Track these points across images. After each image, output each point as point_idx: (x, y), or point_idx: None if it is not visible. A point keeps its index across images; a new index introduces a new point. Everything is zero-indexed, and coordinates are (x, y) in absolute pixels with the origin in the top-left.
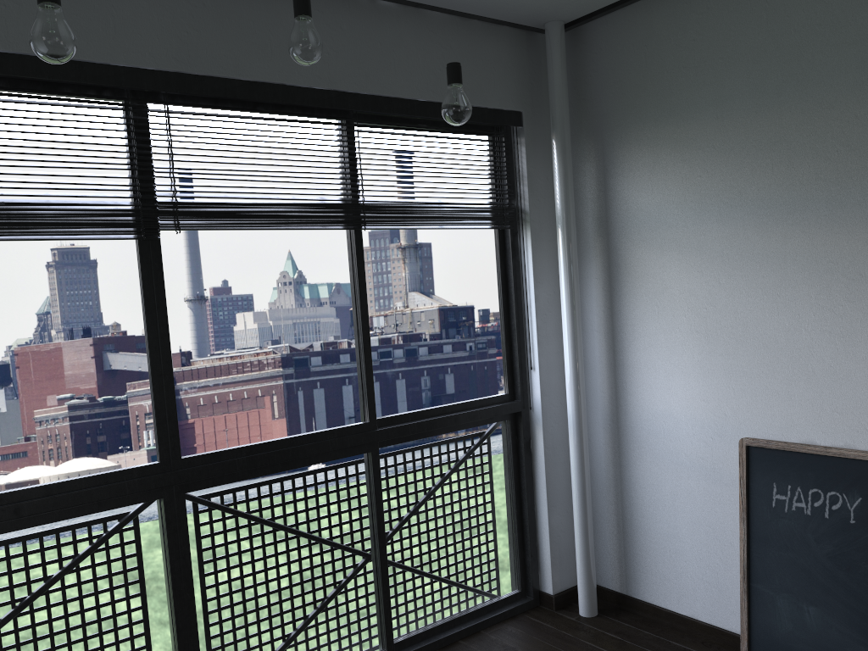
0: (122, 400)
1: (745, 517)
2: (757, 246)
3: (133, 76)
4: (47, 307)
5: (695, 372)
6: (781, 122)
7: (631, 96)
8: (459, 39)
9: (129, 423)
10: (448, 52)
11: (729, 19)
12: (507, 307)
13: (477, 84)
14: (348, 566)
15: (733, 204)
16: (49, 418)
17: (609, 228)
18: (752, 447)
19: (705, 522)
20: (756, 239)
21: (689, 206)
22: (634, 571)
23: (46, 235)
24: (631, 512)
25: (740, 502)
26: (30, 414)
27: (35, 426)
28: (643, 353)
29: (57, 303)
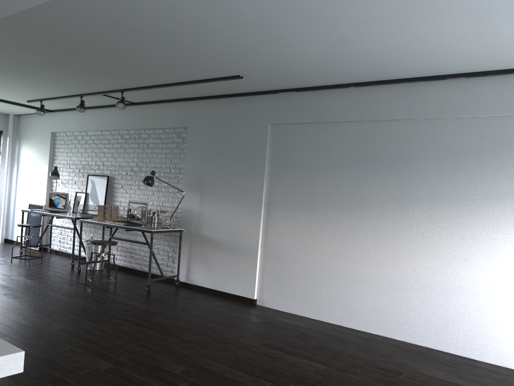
0: None
1: (27, 218)
2: (35, 166)
3: None
4: None
5: (26, 190)
6: (40, 144)
7: (24, 133)
8: None
9: None
10: None
11: (37, 124)
12: None
13: None
14: None
15: (34, 158)
16: None
17: (19, 159)
18: (30, 204)
19: (24, 221)
20: (35, 165)
21: (29, 157)
22: (14, 234)
23: None
24: (15, 221)
25: (27, 215)
26: None
27: None
28: (20, 186)
29: None
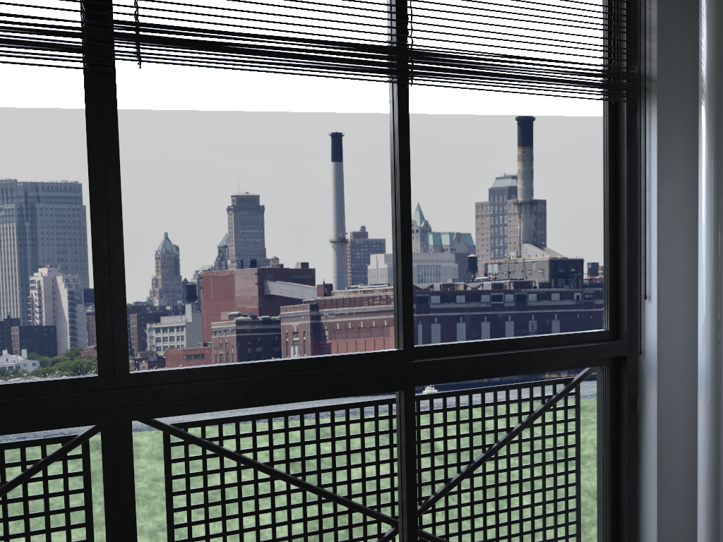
0: (276, 320)
1: None
2: None
3: None
4: (225, 241)
5: None
6: None
7: None
8: None
9: (280, 339)
10: None
11: None
12: (615, 212)
13: None
14: (371, 535)
15: None
16: (221, 329)
17: None
18: None
19: None
20: None
21: None
22: None
23: None
24: None
25: None
26: (208, 325)
27: (211, 335)
28: None
29: (233, 238)
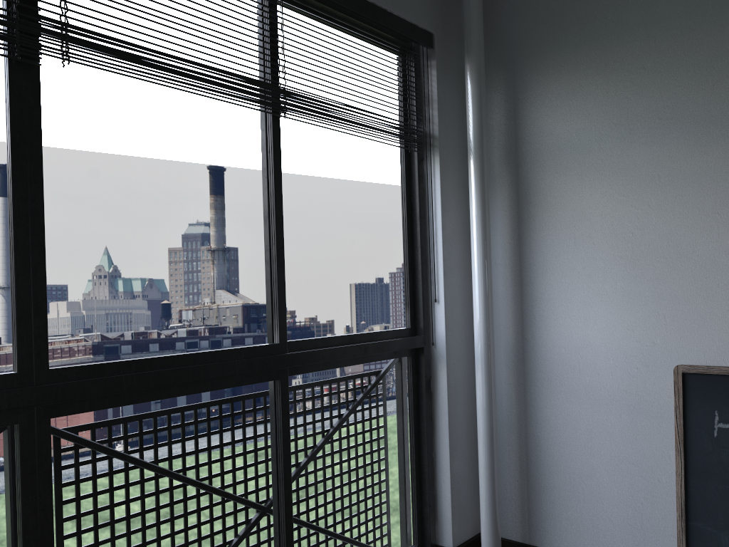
0: None
1: (682, 450)
2: (694, 165)
3: None
4: None
5: (618, 300)
6: (723, 38)
7: (549, 23)
8: None
9: None
10: None
11: None
12: (411, 235)
13: None
14: (241, 522)
15: (666, 124)
16: None
17: (519, 157)
18: (688, 374)
19: (628, 459)
20: (693, 158)
21: (614, 129)
22: (539, 518)
23: None
24: (538, 454)
25: (676, 433)
26: None
27: None
28: (556, 283)
29: None
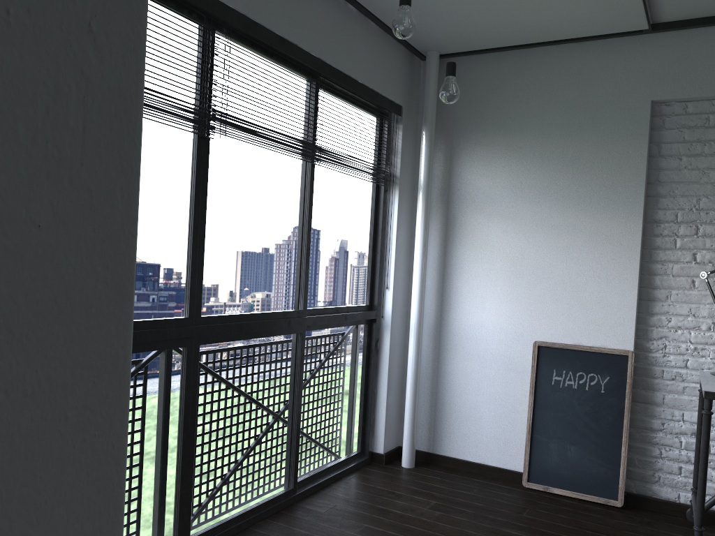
0: None
1: (533, 392)
2: (557, 220)
3: (221, 9)
4: None
5: (504, 298)
6: (581, 147)
7: (478, 112)
8: (381, 46)
9: None
10: (376, 53)
11: (554, 79)
12: (374, 242)
13: (386, 80)
14: (264, 423)
15: (544, 193)
16: None
17: (450, 197)
18: (541, 346)
19: (500, 398)
20: (557, 216)
21: (512, 190)
22: (440, 435)
23: (150, 115)
24: (443, 394)
25: (531, 382)
26: None
27: None
28: (466, 284)
29: None
